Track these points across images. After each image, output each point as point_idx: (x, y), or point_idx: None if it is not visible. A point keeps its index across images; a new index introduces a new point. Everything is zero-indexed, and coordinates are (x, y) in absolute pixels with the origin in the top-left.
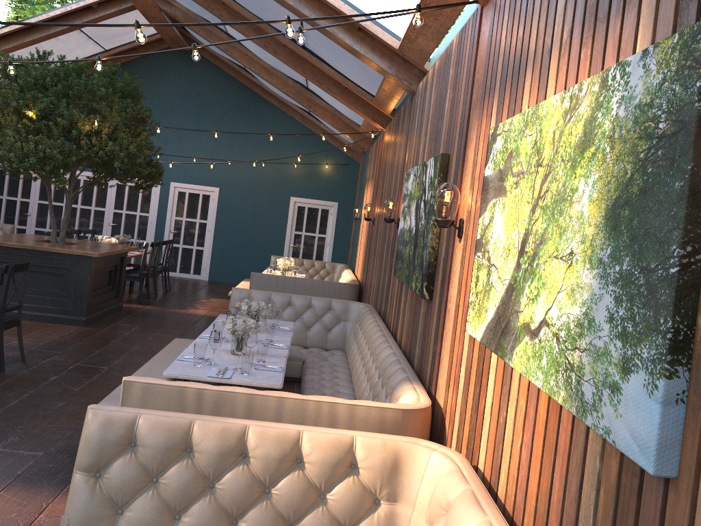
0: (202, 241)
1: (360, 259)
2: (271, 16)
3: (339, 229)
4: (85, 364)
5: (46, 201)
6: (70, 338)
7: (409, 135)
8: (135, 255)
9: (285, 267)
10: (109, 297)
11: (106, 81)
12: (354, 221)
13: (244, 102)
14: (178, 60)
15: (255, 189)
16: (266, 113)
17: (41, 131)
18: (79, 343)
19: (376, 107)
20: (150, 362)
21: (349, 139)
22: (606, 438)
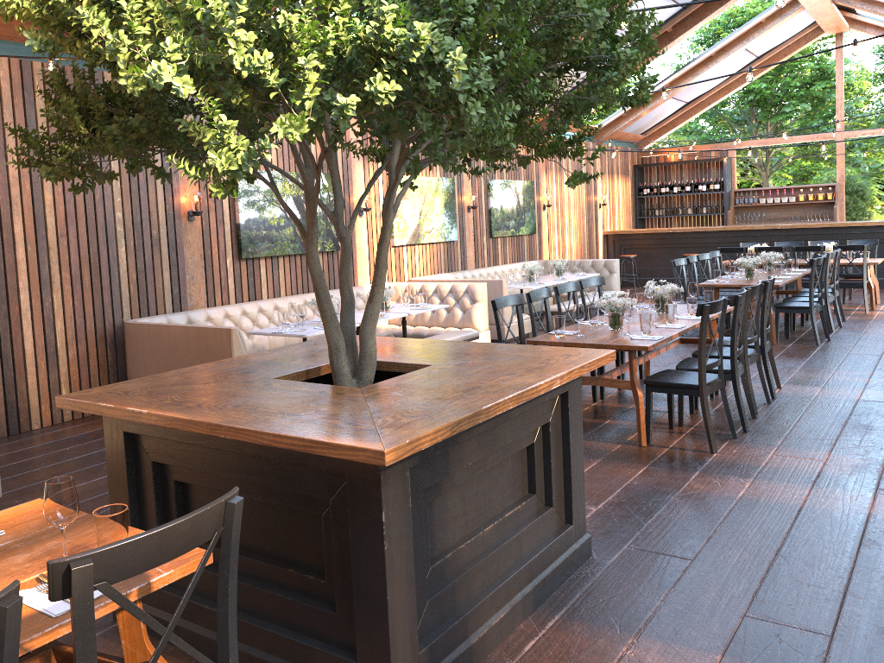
0: None
1: None
2: None
3: None
4: None
5: None
6: None
7: None
8: None
9: None
10: None
11: None
12: None
13: None
14: None
15: None
16: None
17: None
18: None
19: None
20: None
21: None
22: (450, 240)
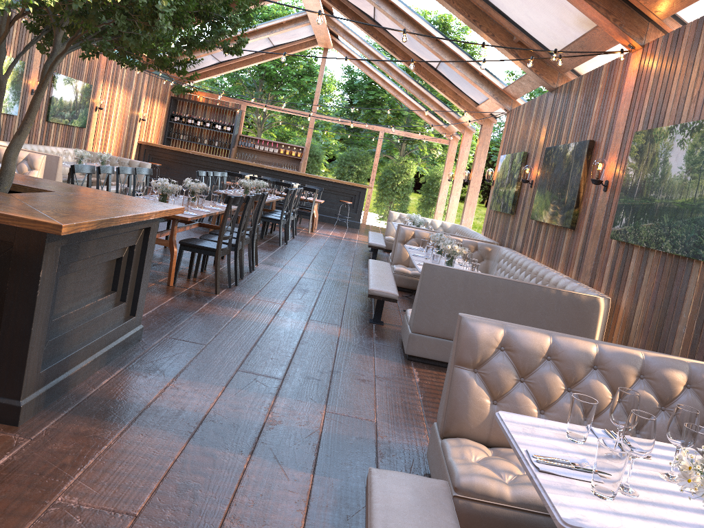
0: None
1: None
2: None
3: None
4: None
5: None
6: None
7: None
8: None
9: None
10: None
11: None
12: None
13: None
14: None
15: None
16: None
17: None
18: None
19: None
20: None
21: None
22: (11, 114)
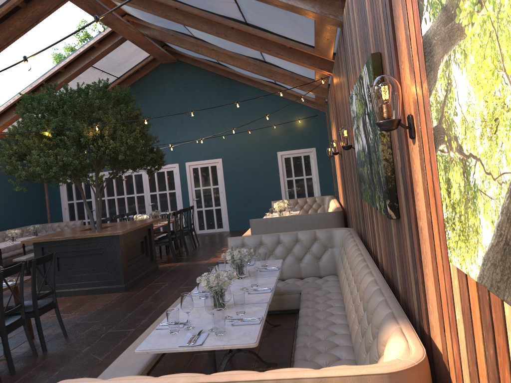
0: (218, 202)
1: (340, 188)
2: (210, 4)
3: (321, 169)
4: (116, 329)
5: (103, 197)
6: (111, 305)
7: (347, 64)
8: (164, 224)
9: (279, 209)
10: (145, 263)
11: (99, 94)
12: (332, 159)
13: (225, 88)
14: (170, 71)
15: (248, 152)
16: (243, 92)
17: (59, 145)
18: (117, 309)
19: (319, 56)
20: (151, 326)
21: (311, 95)
22: None
